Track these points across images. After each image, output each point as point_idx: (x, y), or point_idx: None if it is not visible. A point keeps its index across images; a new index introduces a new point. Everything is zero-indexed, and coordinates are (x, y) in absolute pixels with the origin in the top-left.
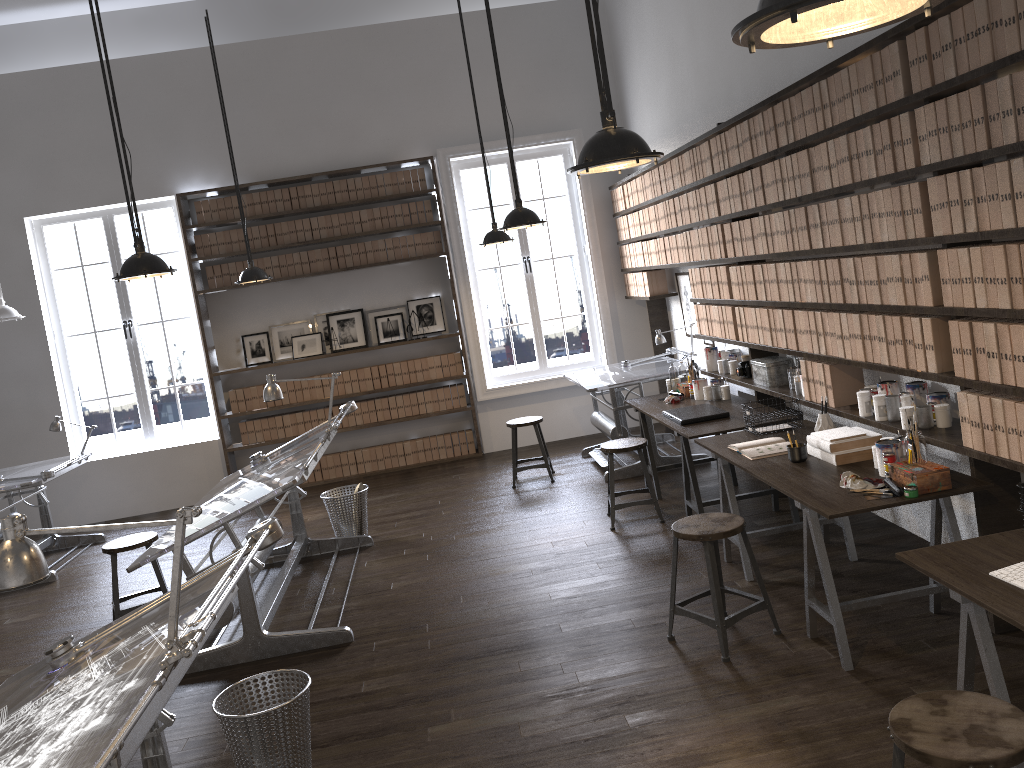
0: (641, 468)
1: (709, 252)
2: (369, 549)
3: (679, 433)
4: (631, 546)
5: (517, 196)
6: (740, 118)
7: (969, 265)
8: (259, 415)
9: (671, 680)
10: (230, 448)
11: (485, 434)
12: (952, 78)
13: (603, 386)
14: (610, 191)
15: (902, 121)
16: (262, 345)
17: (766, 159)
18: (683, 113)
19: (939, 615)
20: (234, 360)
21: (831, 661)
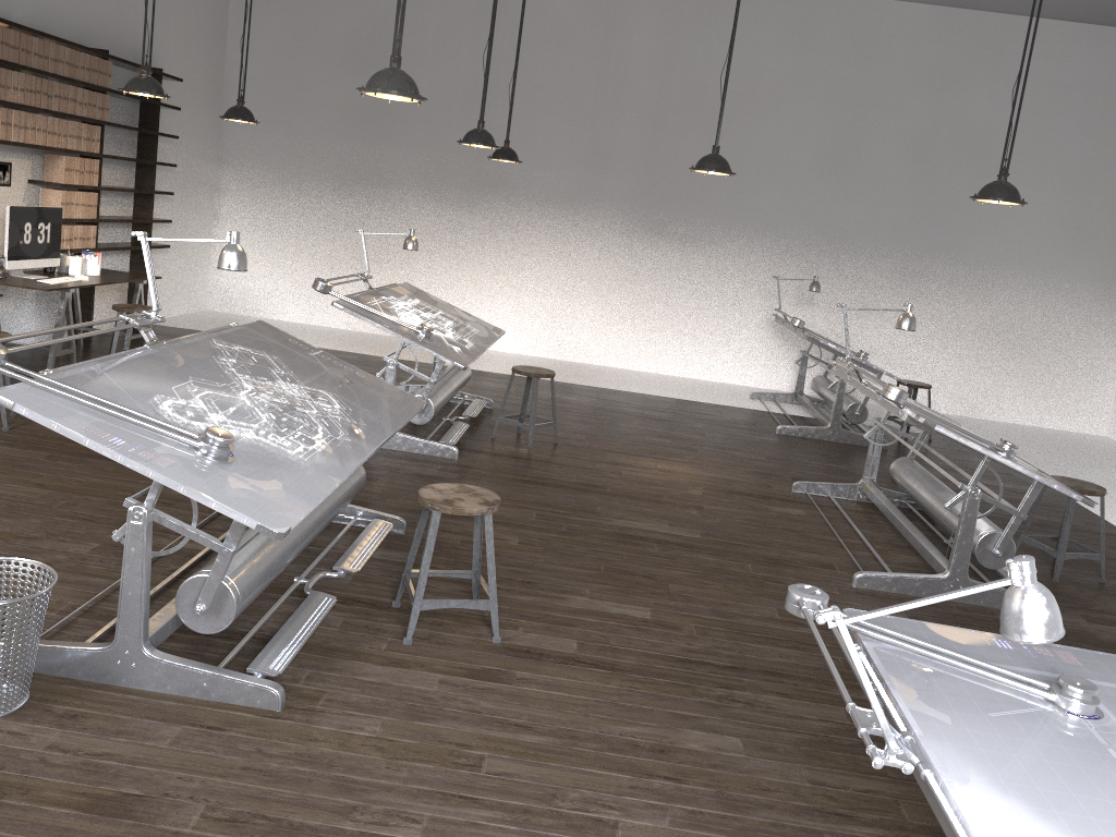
0: None
1: None
2: None
3: None
4: None
5: None
6: None
7: None
8: None
9: None
10: None
11: None
12: None
13: None
14: None
15: None
16: None
17: None
18: None
19: None
20: None
21: None
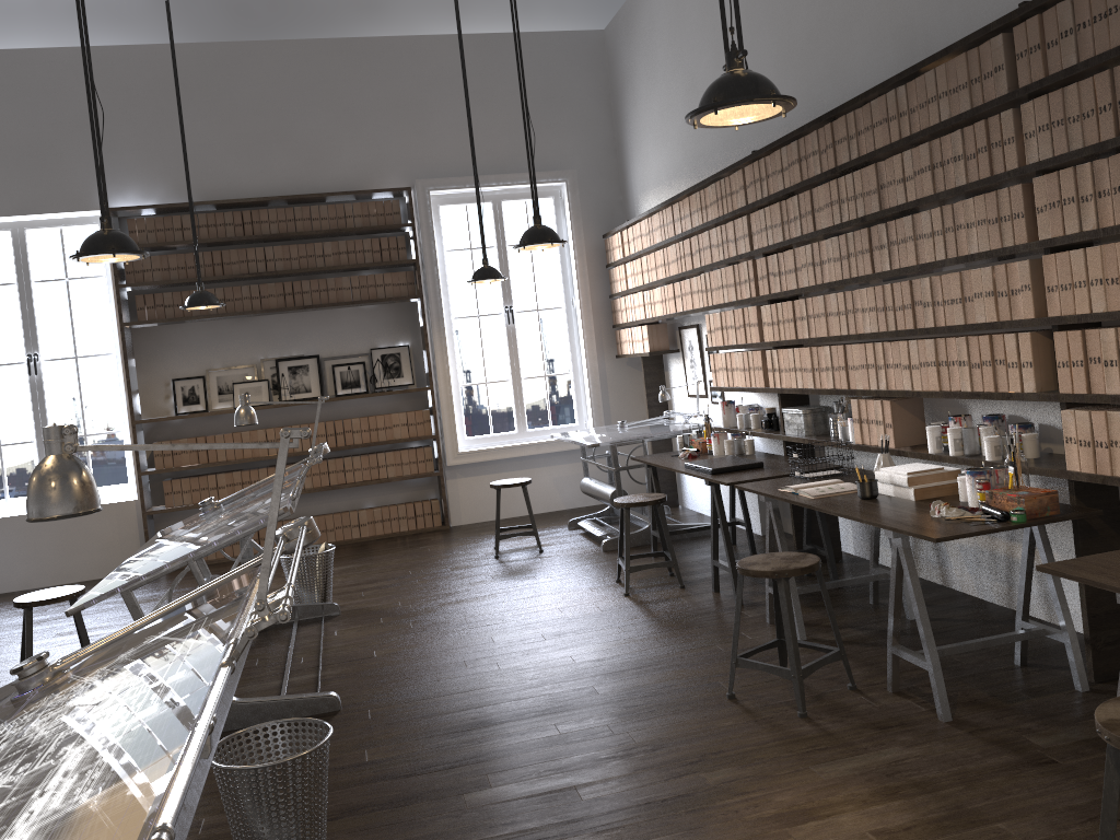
0: (643, 537)
1: (735, 292)
2: (336, 618)
3: (712, 481)
4: (654, 610)
5: (537, 211)
6: (788, 139)
7: (1085, 267)
8: (187, 474)
9: (745, 737)
10: (150, 510)
11: (453, 504)
12: (1073, 65)
13: (606, 442)
14: (604, 239)
15: (1003, 119)
16: (197, 391)
17: (819, 181)
18: (700, 150)
19: (1026, 667)
20: (161, 407)
21: (924, 713)
